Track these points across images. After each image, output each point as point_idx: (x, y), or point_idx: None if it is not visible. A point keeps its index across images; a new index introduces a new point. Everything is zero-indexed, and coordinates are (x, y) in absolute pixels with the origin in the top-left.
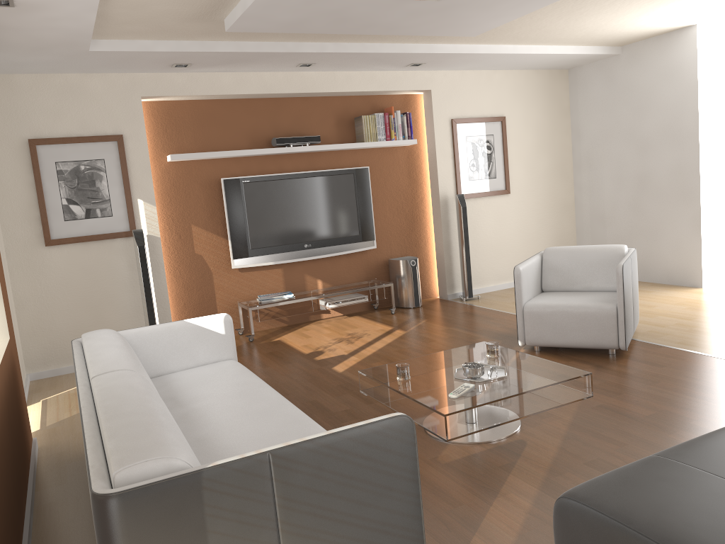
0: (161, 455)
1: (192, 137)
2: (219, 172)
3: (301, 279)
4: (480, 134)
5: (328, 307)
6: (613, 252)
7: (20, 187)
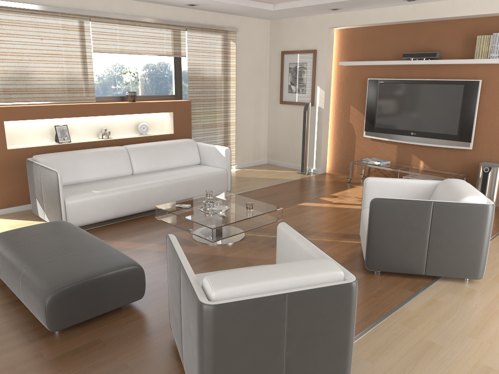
0: (37, 156)
1: (361, 50)
2: (371, 74)
3: (408, 156)
4: None
5: None
6: (455, 197)
7: (276, 74)
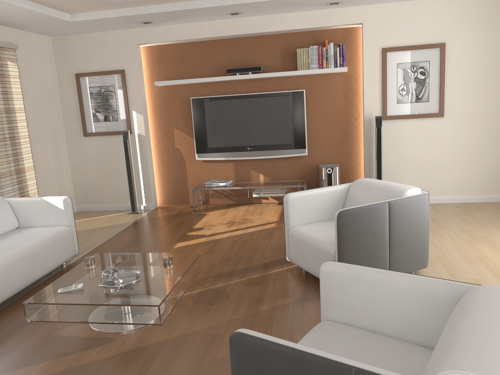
0: None
1: (175, 69)
2: (192, 93)
3: (247, 172)
4: (413, 60)
5: (252, 196)
6: (394, 194)
7: (72, 101)
